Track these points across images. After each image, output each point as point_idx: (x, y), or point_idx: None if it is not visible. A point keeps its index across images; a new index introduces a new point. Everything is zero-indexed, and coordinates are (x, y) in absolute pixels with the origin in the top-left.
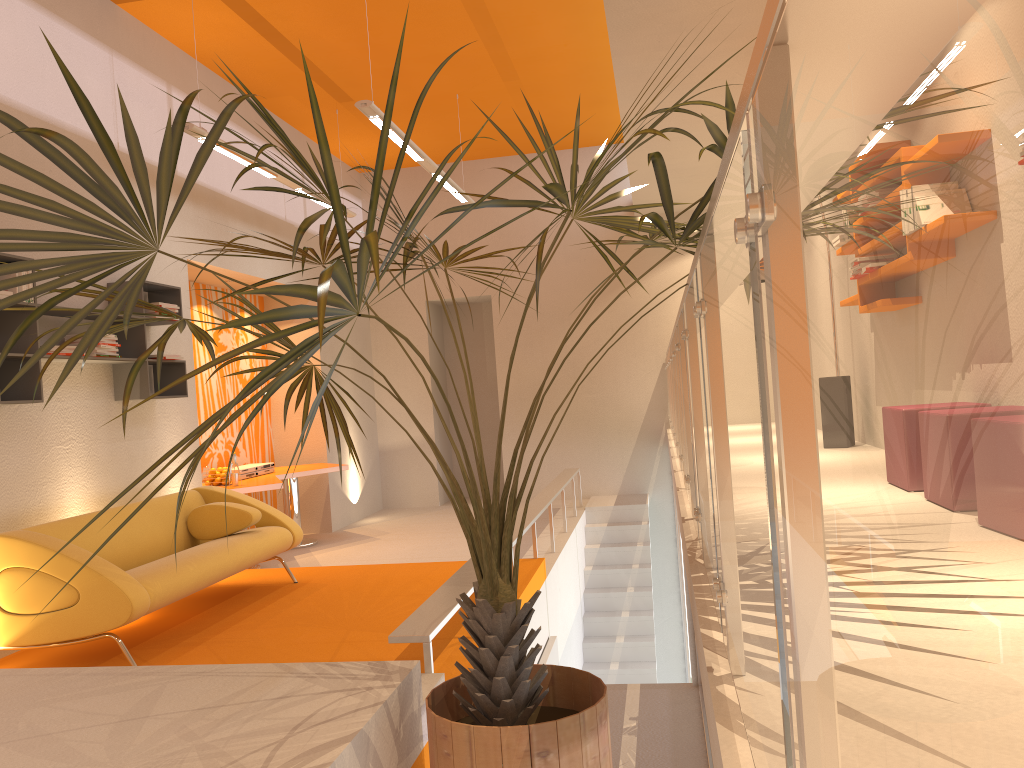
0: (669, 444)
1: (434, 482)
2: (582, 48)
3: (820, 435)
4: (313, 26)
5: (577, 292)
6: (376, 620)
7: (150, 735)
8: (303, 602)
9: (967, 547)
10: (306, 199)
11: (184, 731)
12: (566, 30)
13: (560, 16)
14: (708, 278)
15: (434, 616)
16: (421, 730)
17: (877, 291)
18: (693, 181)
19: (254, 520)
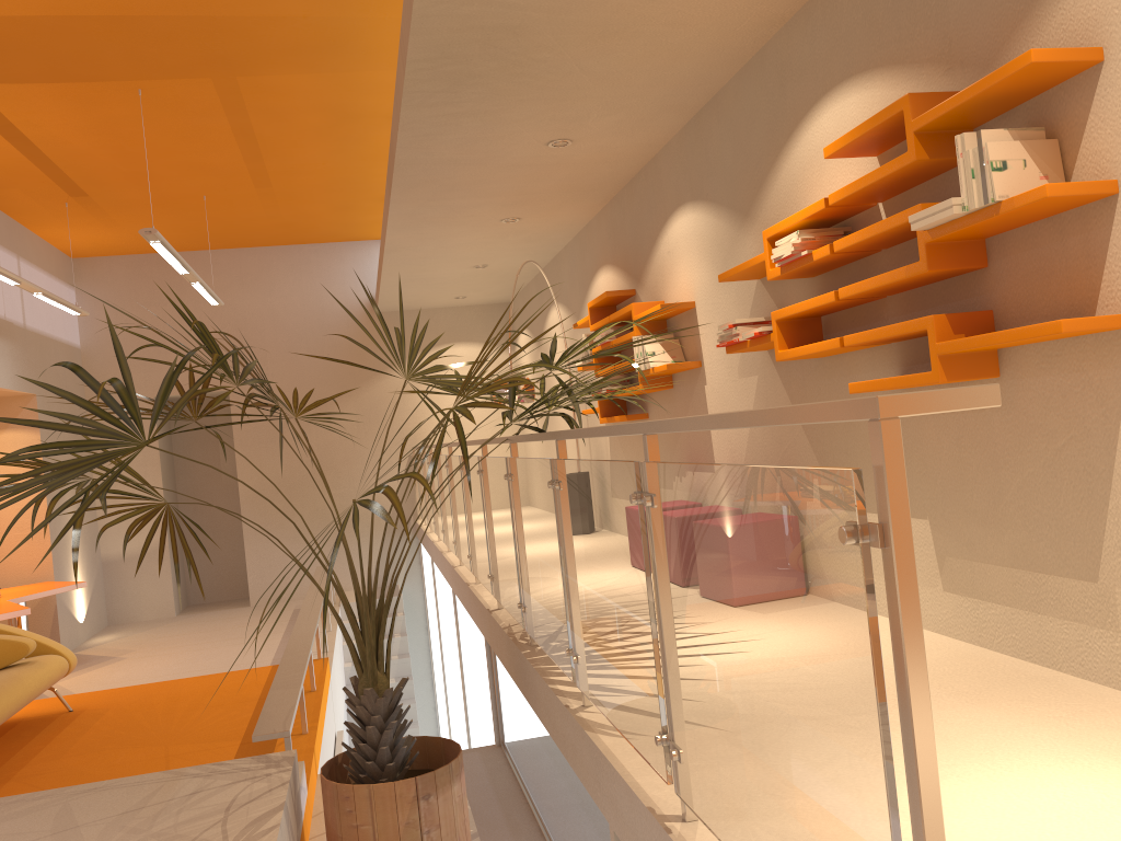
0: (430, 538)
1: (169, 591)
2: (339, 167)
3: (689, 593)
4: (67, 134)
5: (321, 387)
6: (190, 733)
7: (97, 837)
8: (96, 728)
9: (736, 624)
10: (23, 293)
11: (127, 829)
12: (327, 153)
13: (324, 142)
14: (578, 482)
15: (283, 715)
16: (301, 806)
17: (713, 568)
18: (439, 287)
19: (31, 650)
